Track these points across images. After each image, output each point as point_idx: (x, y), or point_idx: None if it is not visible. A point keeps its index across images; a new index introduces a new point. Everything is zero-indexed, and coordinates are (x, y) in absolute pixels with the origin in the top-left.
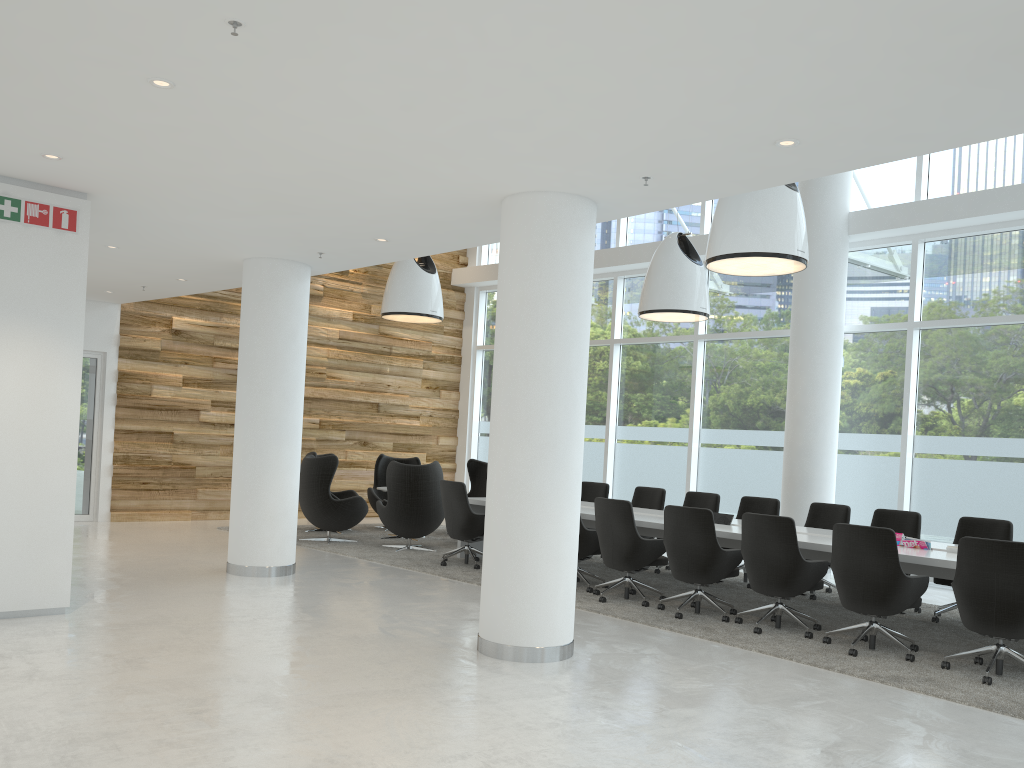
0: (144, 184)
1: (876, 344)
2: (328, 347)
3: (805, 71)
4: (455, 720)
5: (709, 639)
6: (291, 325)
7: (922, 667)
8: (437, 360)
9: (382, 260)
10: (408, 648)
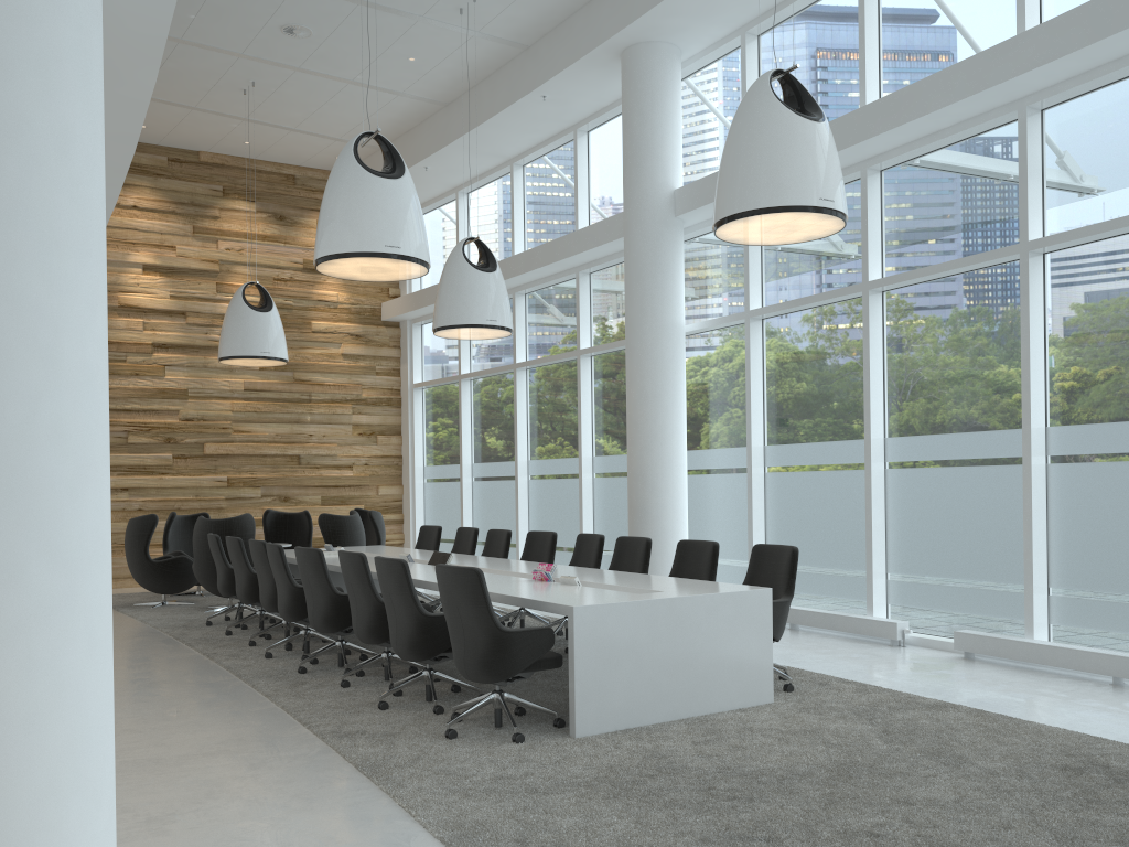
0: None
1: (727, 341)
2: (233, 400)
3: None
4: None
5: (265, 695)
6: None
7: (431, 720)
8: (370, 403)
9: None
10: None
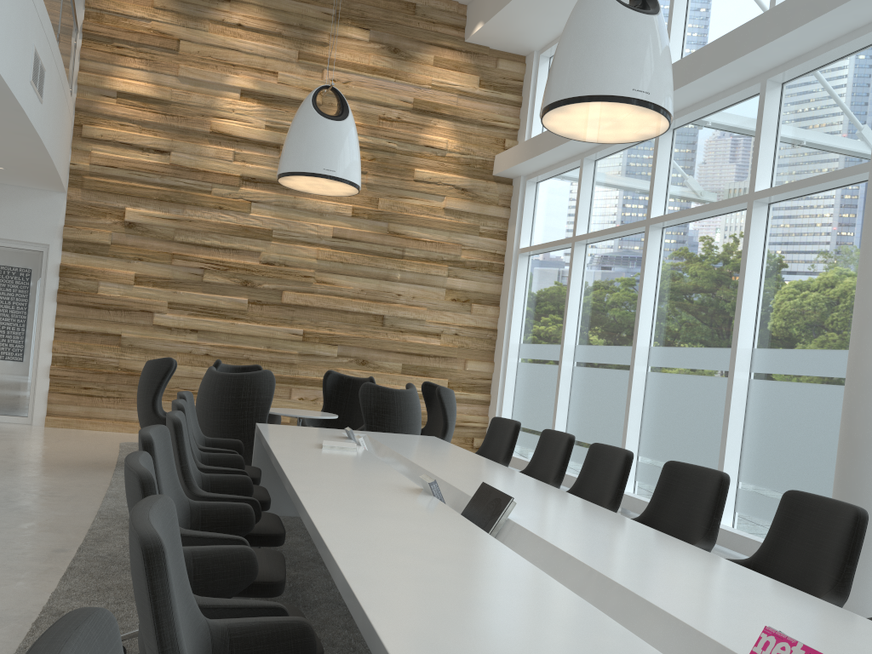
0: None
1: None
2: (319, 247)
3: None
4: None
5: None
6: None
7: None
8: (468, 267)
9: None
10: None
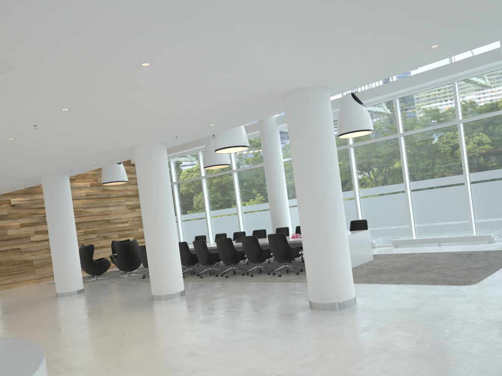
0: (2, 161)
1: None
2: (82, 199)
3: (203, 113)
4: (142, 316)
5: (234, 281)
6: (65, 198)
7: (300, 275)
8: (131, 196)
9: (96, 168)
10: (128, 303)
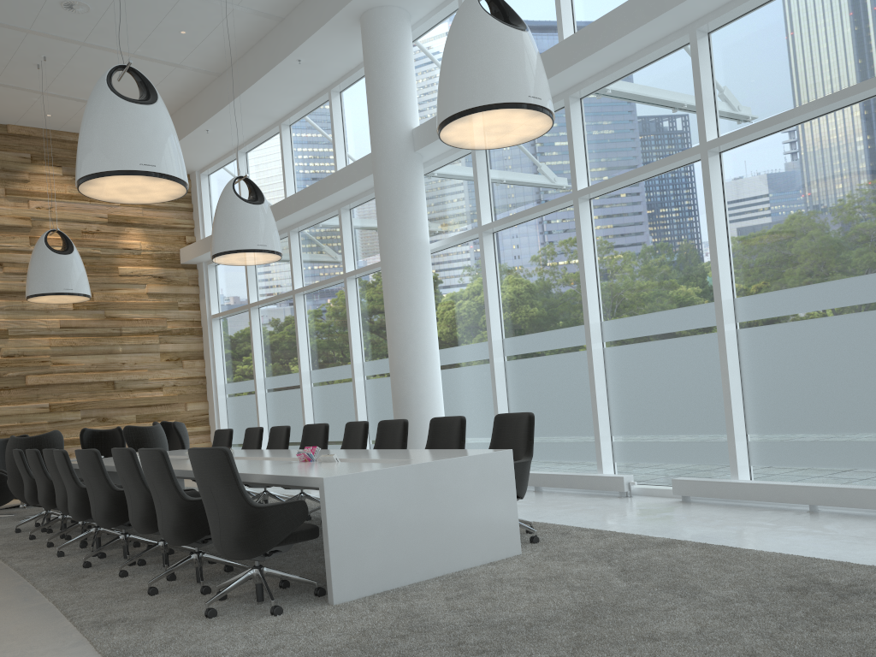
0: None
1: (466, 254)
2: (50, 337)
3: None
4: None
5: (42, 592)
6: None
7: (197, 601)
8: (175, 334)
9: None
10: None
